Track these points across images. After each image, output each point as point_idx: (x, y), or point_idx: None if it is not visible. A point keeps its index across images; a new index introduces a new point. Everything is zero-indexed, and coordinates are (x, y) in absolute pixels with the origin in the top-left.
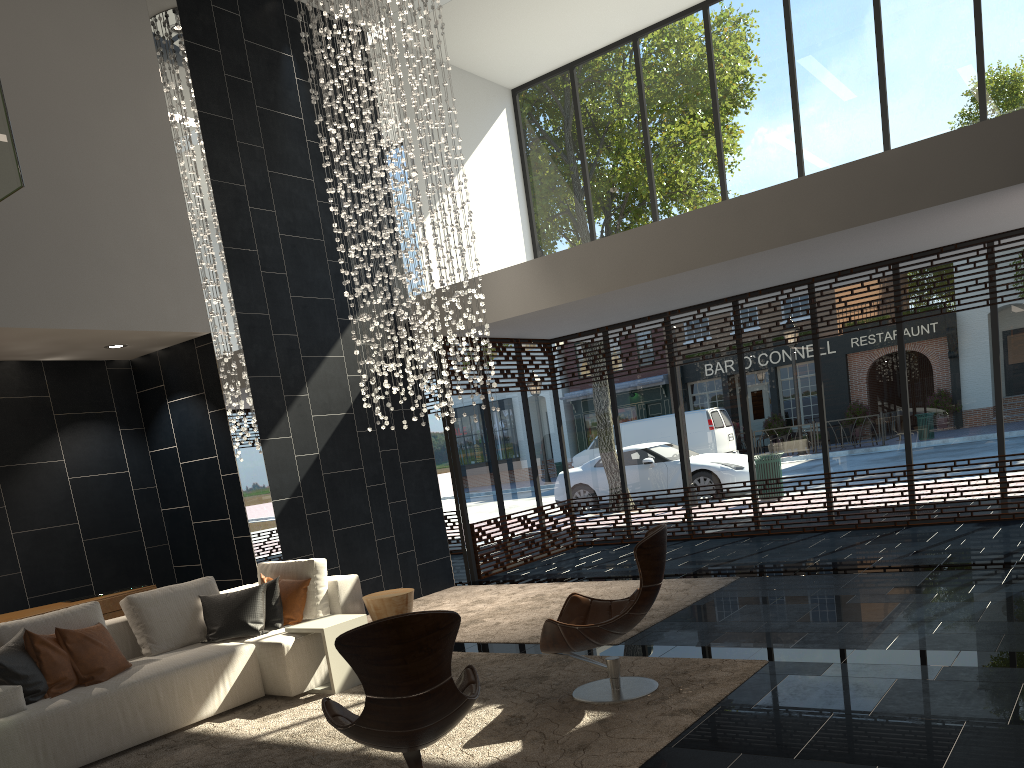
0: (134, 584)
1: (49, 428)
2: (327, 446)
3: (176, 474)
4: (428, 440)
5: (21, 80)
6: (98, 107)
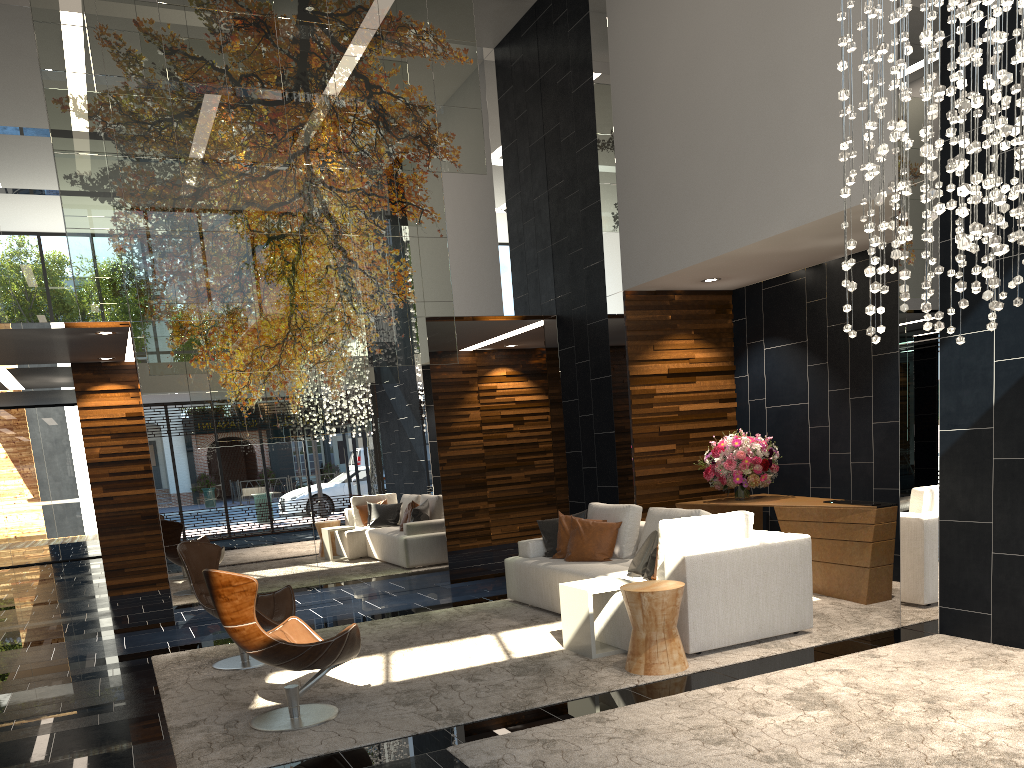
0: None
1: None
2: None
3: None
4: None
5: None
6: None
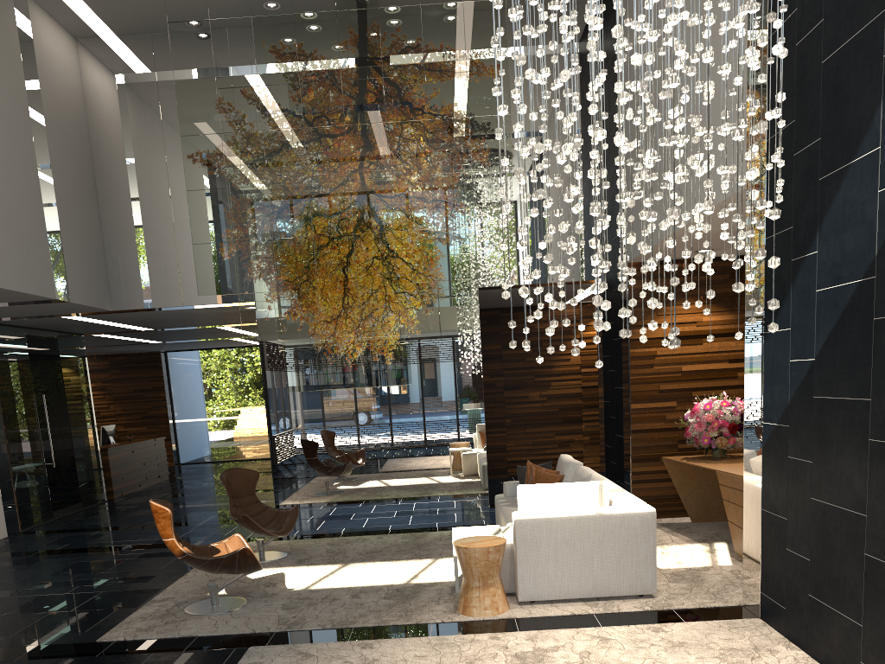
0: None
1: None
2: (825, 348)
3: None
4: None
5: None
6: None
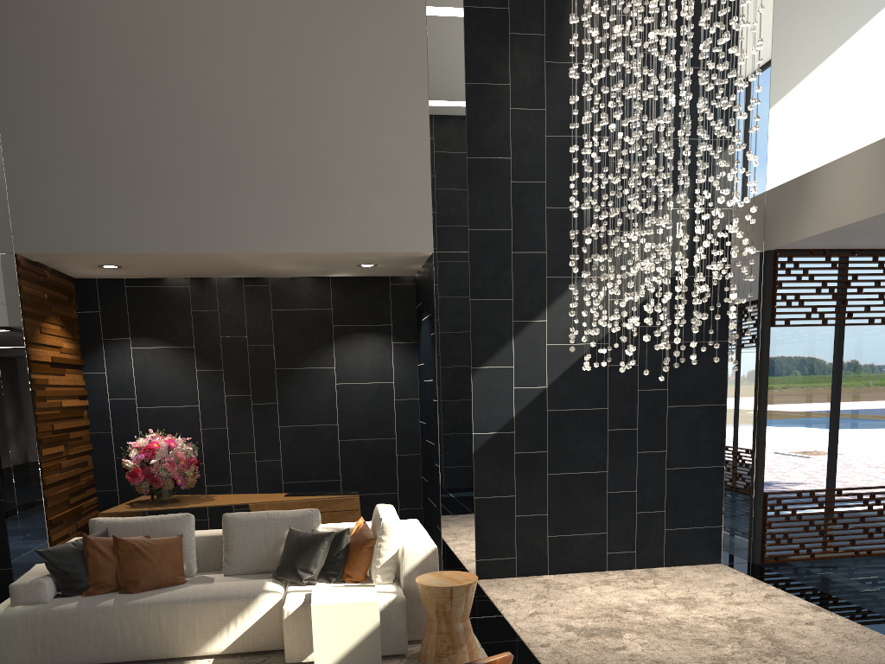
0: (379, 486)
1: (326, 338)
2: (560, 380)
3: (422, 390)
4: (721, 382)
5: (271, 13)
6: (346, 25)
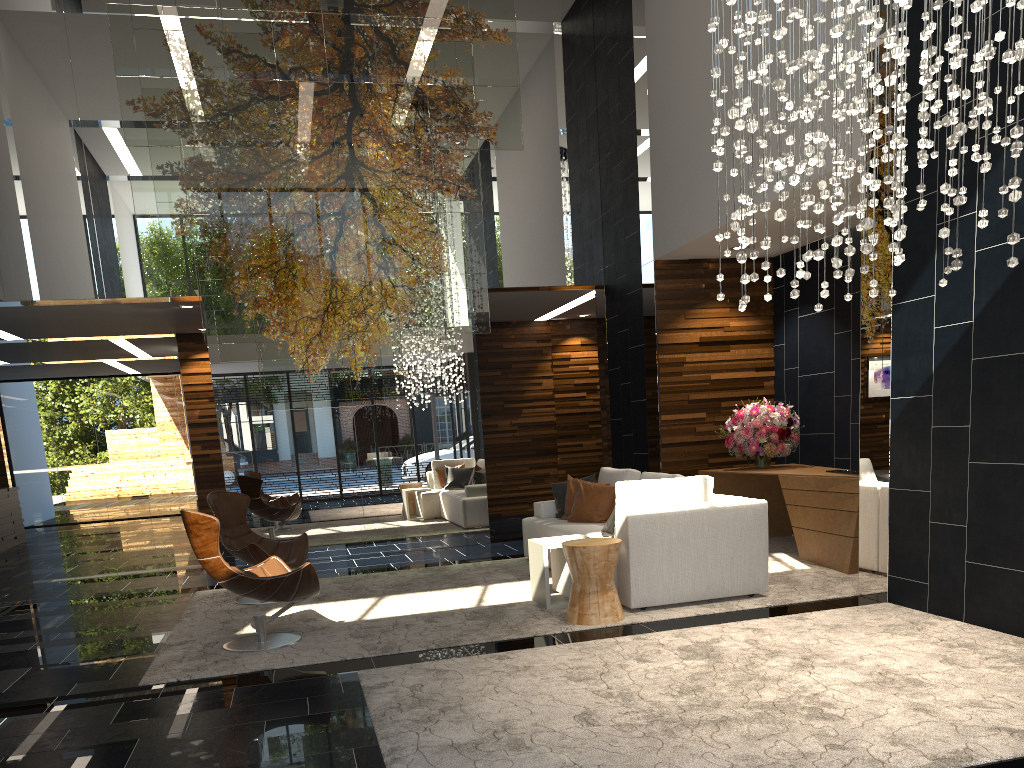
0: None
1: None
2: (990, 307)
3: None
4: None
5: None
6: None
